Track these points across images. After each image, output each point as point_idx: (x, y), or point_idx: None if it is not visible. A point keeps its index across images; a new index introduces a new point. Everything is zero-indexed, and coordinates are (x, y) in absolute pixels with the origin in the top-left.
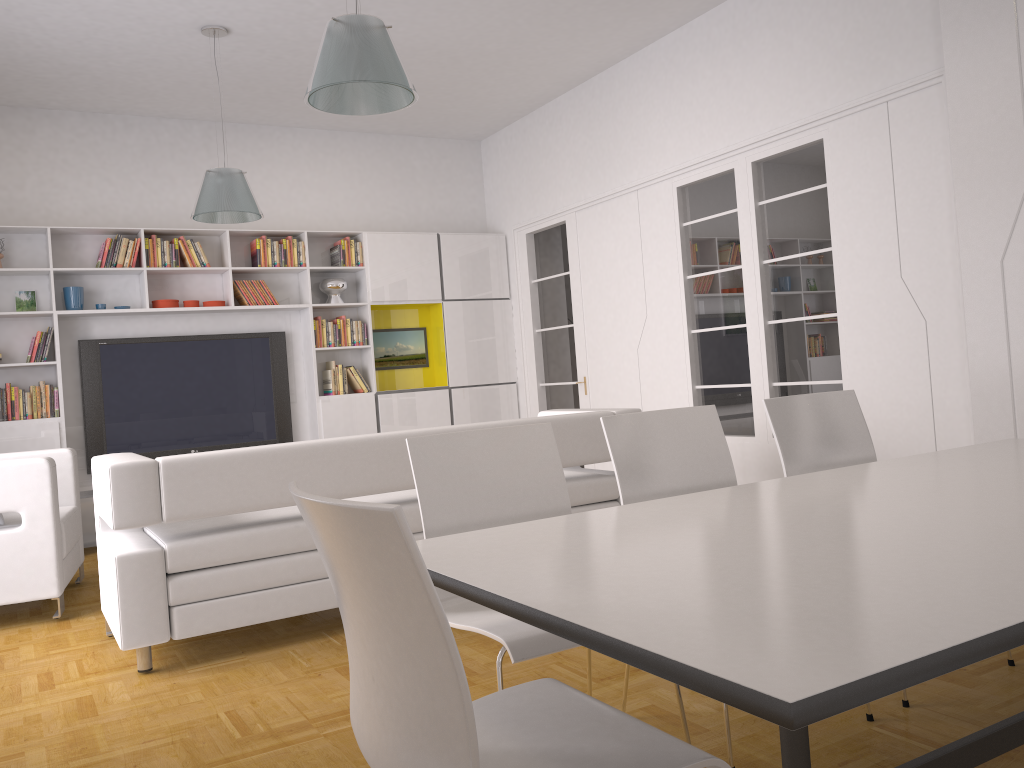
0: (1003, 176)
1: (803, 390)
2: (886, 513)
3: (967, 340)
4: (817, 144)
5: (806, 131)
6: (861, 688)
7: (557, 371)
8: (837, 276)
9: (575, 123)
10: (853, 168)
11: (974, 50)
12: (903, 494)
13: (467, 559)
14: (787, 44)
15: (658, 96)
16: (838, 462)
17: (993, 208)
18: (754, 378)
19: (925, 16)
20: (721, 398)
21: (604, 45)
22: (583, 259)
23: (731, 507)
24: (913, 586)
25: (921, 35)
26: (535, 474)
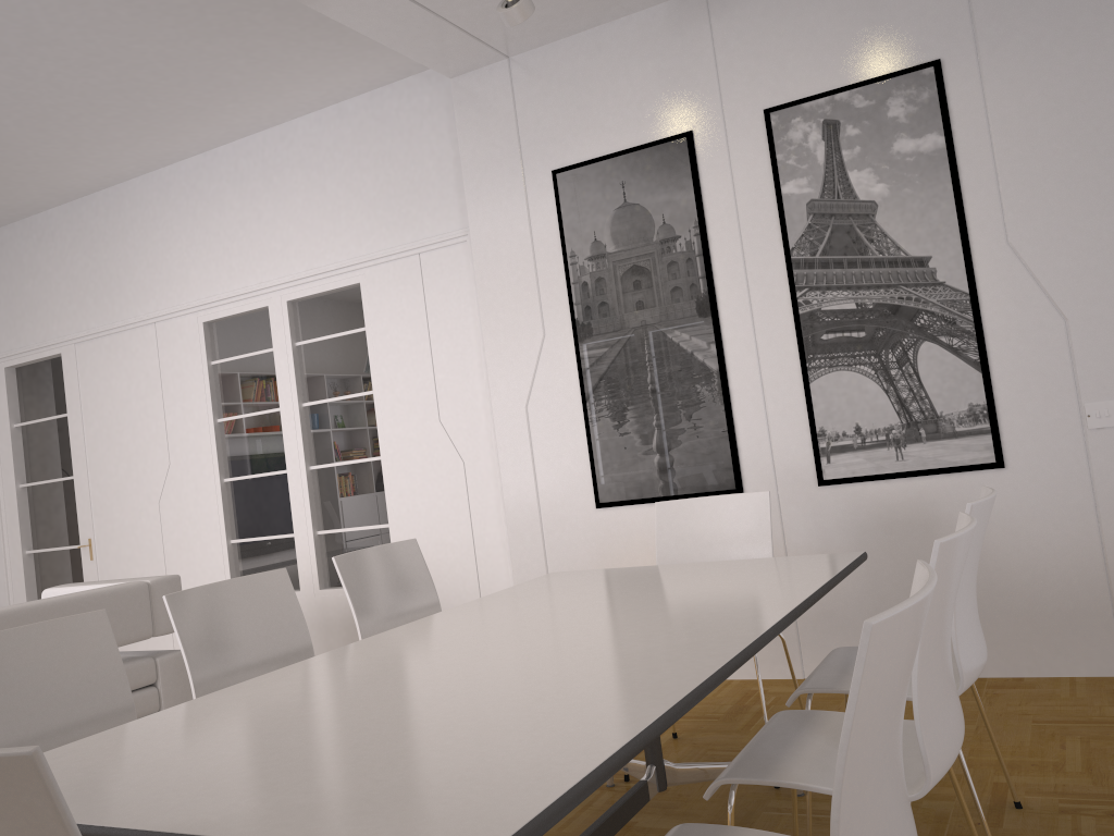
0: (523, 330)
1: (350, 537)
2: (480, 662)
3: (502, 480)
4: (354, 288)
5: (343, 274)
6: (527, 833)
7: (49, 533)
8: (380, 419)
9: (74, 241)
10: (391, 314)
11: (494, 216)
12: (486, 640)
13: None
14: (321, 186)
15: (179, 222)
16: (407, 612)
17: (517, 359)
18: (298, 527)
19: (450, 179)
20: (261, 551)
21: (113, 160)
22: (86, 399)
23: (330, 678)
24: (531, 730)
25: (447, 196)
26: (89, 673)
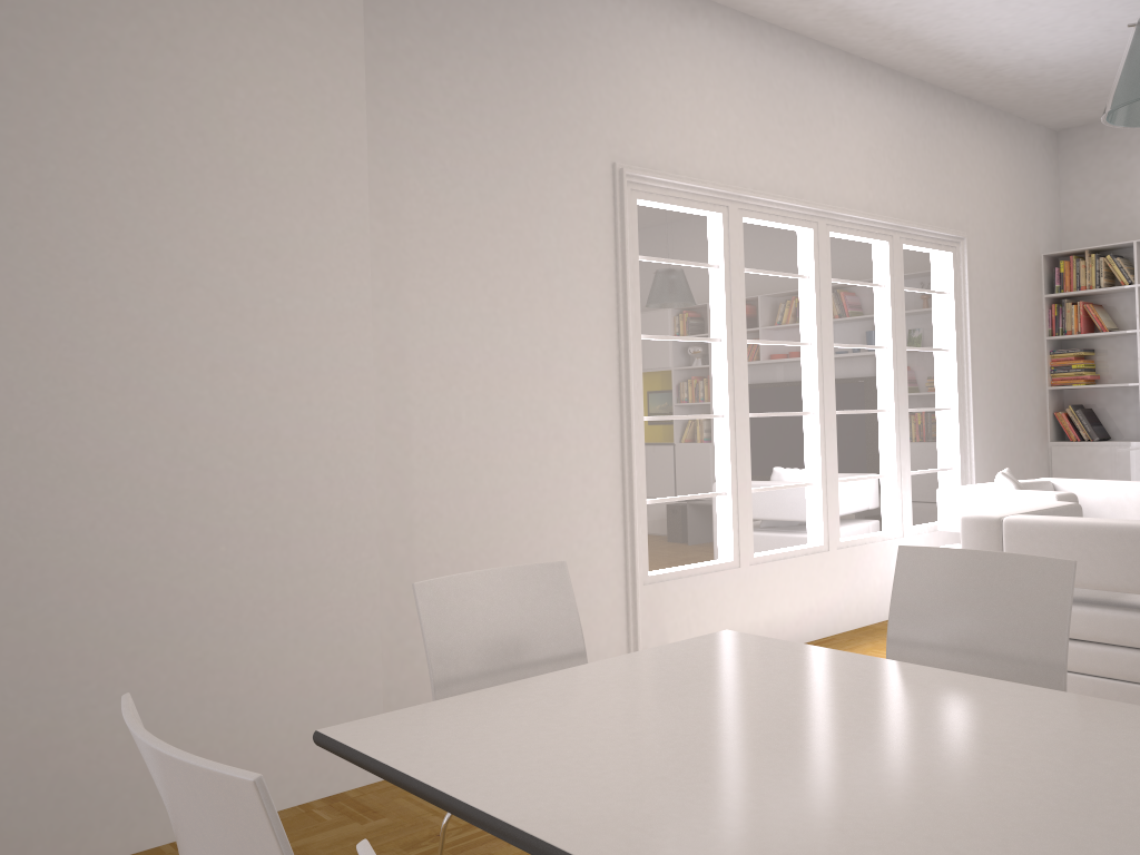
0: None
1: None
2: (935, 773)
3: None
4: None
5: None
6: (338, 747)
7: None
8: None
9: None
10: None
11: None
12: (1123, 790)
13: (679, 653)
14: None
15: None
16: None
17: None
18: None
19: None
20: None
21: None
22: None
23: (963, 711)
24: (548, 764)
25: None
26: (1033, 617)
